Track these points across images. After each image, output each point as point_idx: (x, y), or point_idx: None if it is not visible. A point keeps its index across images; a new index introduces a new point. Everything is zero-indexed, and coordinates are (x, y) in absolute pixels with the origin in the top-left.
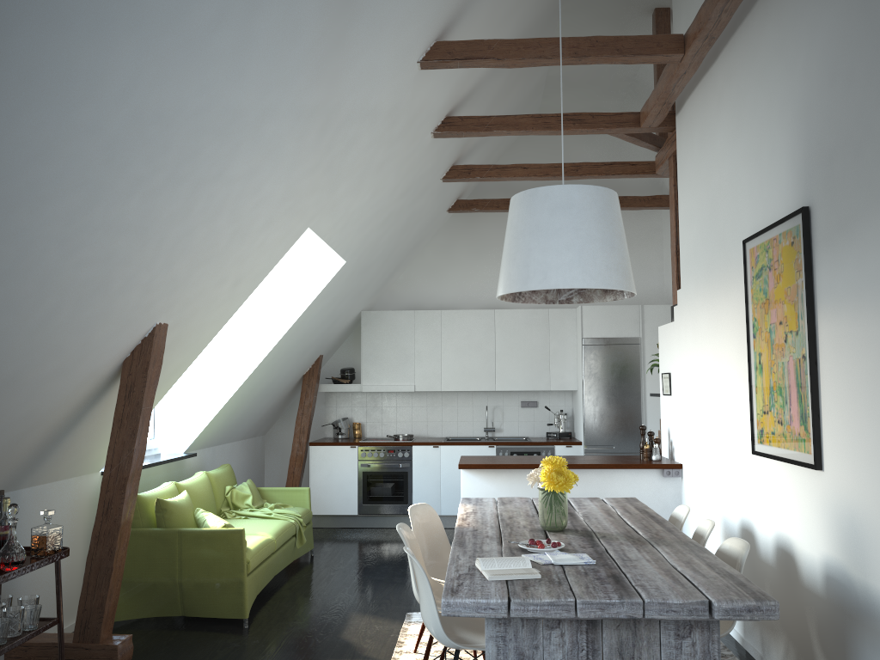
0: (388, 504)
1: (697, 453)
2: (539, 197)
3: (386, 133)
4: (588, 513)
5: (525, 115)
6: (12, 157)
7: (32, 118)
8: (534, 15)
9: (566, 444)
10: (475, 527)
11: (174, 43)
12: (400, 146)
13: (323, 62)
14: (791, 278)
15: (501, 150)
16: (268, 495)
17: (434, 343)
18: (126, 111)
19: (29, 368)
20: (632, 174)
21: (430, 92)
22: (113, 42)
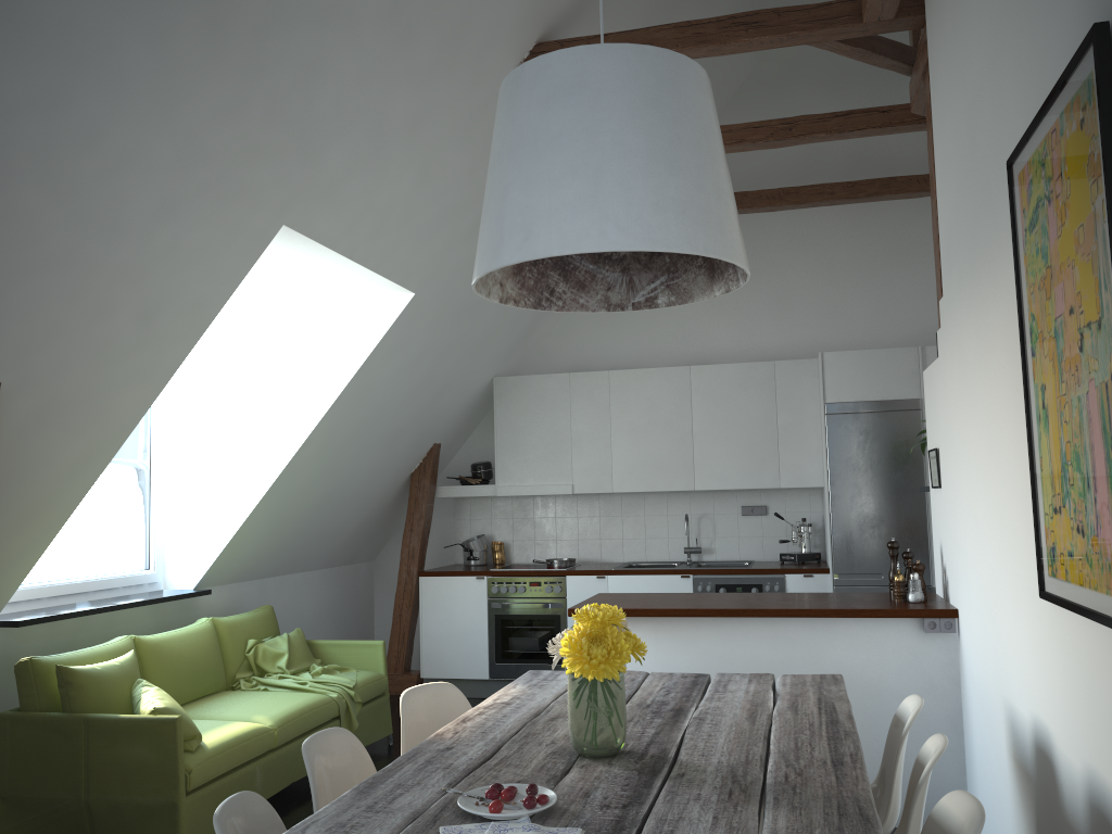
0: (533, 664)
1: (973, 591)
2: (526, 80)
3: (397, 59)
4: (713, 711)
5: (664, 26)
6: None
7: None
8: None
9: (804, 573)
10: (460, 740)
11: None
12: (448, 90)
13: None
14: (1084, 202)
15: None
16: (326, 652)
17: (600, 420)
18: None
19: None
20: (883, 128)
21: None
22: None
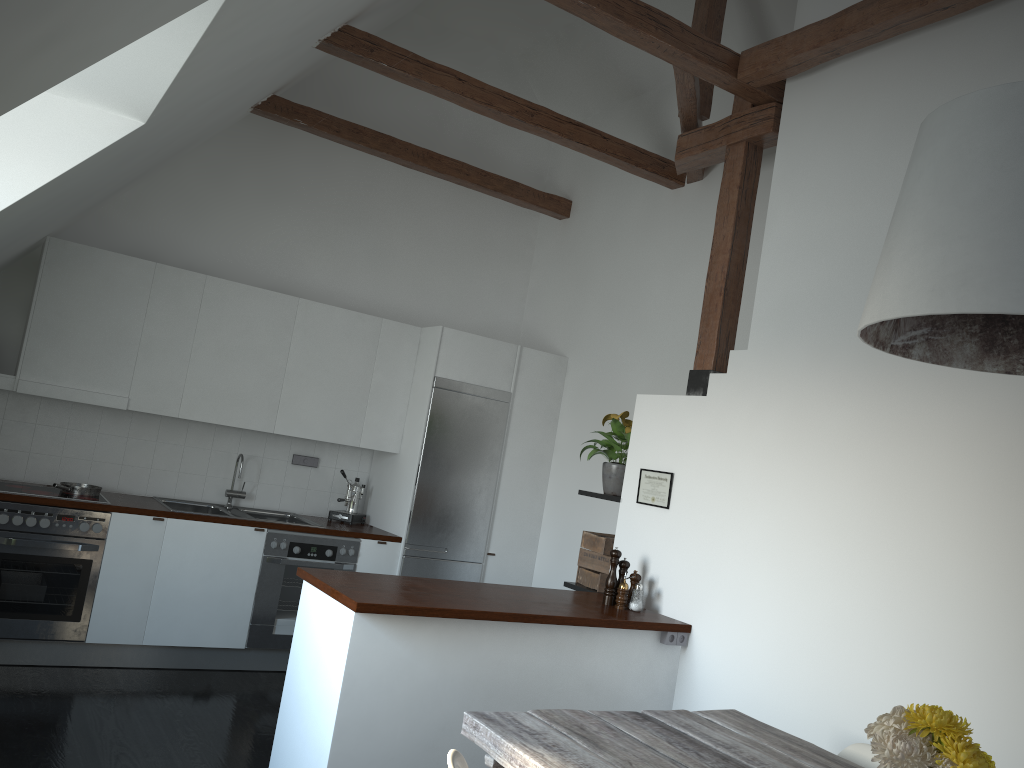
0: (38, 621)
1: (761, 621)
2: None
3: None
4: None
5: None
6: None
7: None
8: None
9: (379, 539)
10: None
11: None
12: None
13: None
14: None
15: None
16: None
17: (182, 330)
18: None
19: None
20: (600, 152)
21: None
22: None
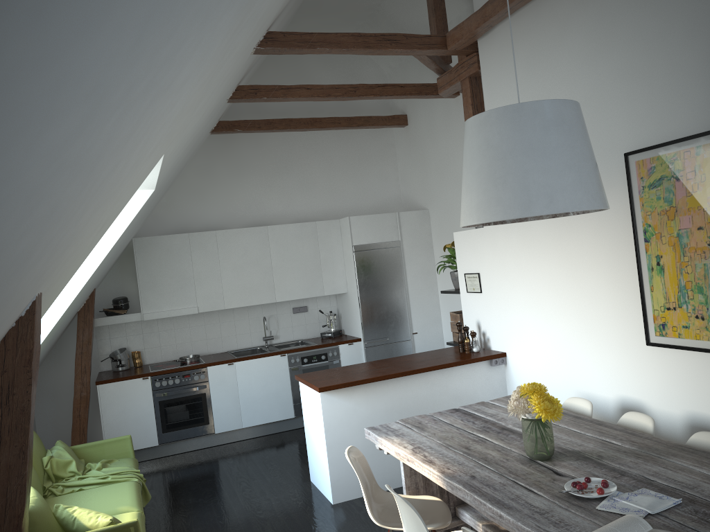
0: (190, 428)
1: (534, 343)
2: (527, 113)
3: (245, 44)
4: (519, 425)
5: (346, 33)
6: (68, 18)
7: None
8: None
9: (348, 342)
10: (463, 471)
11: None
12: (239, 61)
13: None
14: None
15: (253, 73)
16: (83, 453)
17: (212, 263)
18: None
19: None
20: (401, 96)
21: (280, 0)
22: None
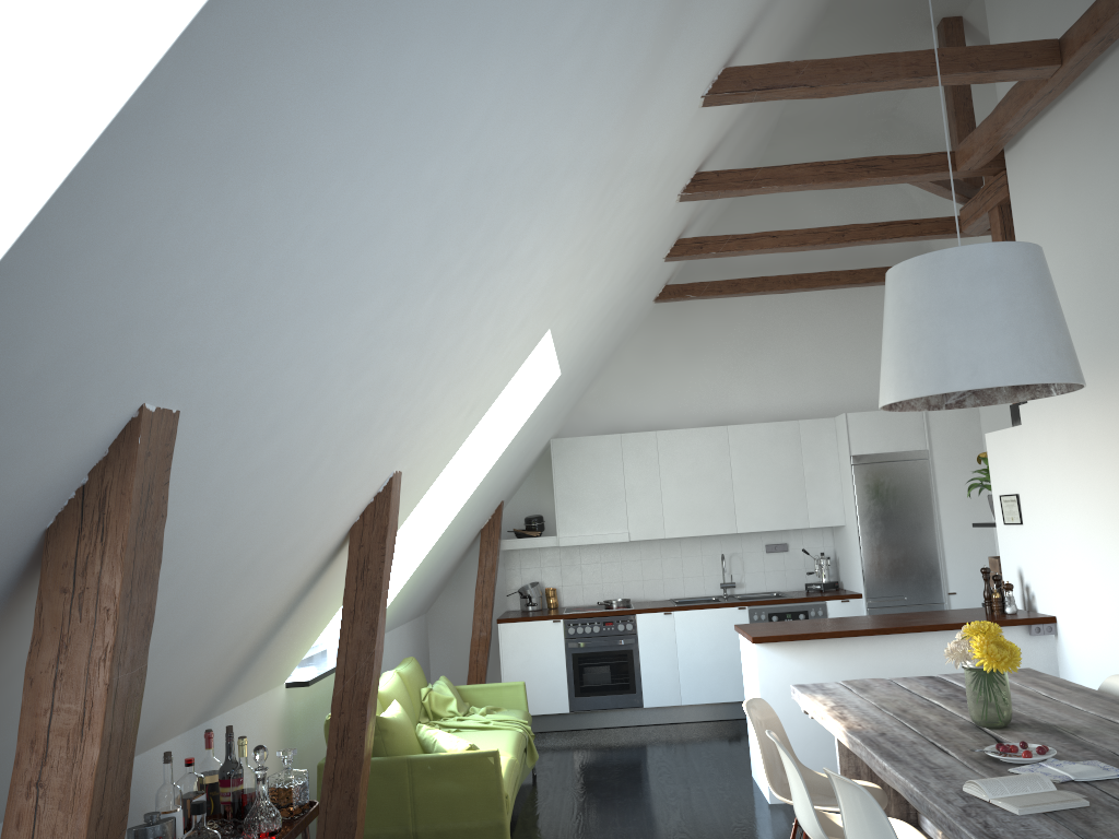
0: (610, 696)
1: (1089, 600)
2: (947, 262)
3: (646, 196)
4: None
5: (802, 164)
6: (350, 238)
7: (385, 178)
8: (800, 34)
9: (841, 598)
10: (875, 729)
11: (534, 65)
12: (650, 214)
13: (635, 95)
14: None
15: (716, 218)
16: (469, 696)
17: (650, 475)
18: (465, 166)
19: (270, 547)
20: (915, 236)
21: (696, 139)
22: (486, 62)
